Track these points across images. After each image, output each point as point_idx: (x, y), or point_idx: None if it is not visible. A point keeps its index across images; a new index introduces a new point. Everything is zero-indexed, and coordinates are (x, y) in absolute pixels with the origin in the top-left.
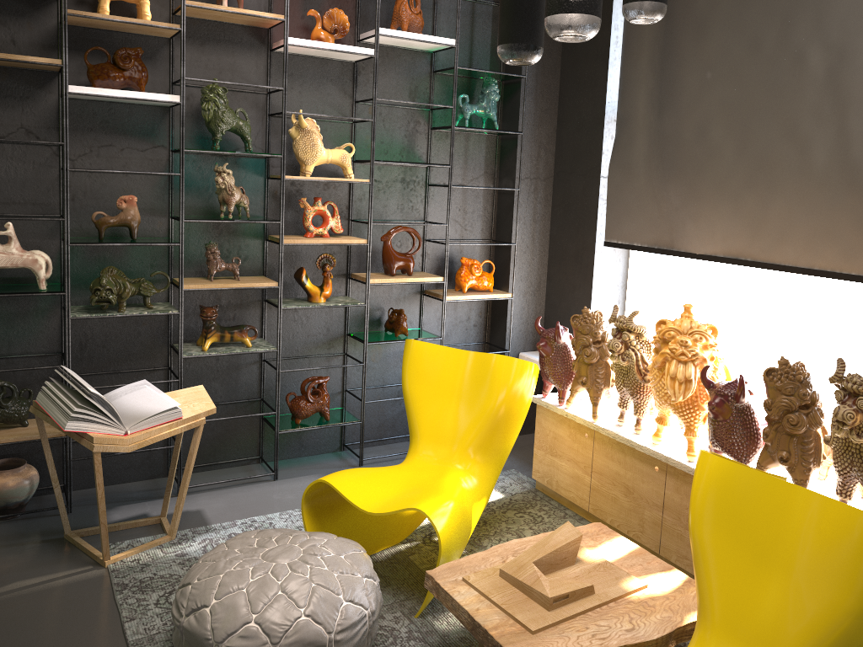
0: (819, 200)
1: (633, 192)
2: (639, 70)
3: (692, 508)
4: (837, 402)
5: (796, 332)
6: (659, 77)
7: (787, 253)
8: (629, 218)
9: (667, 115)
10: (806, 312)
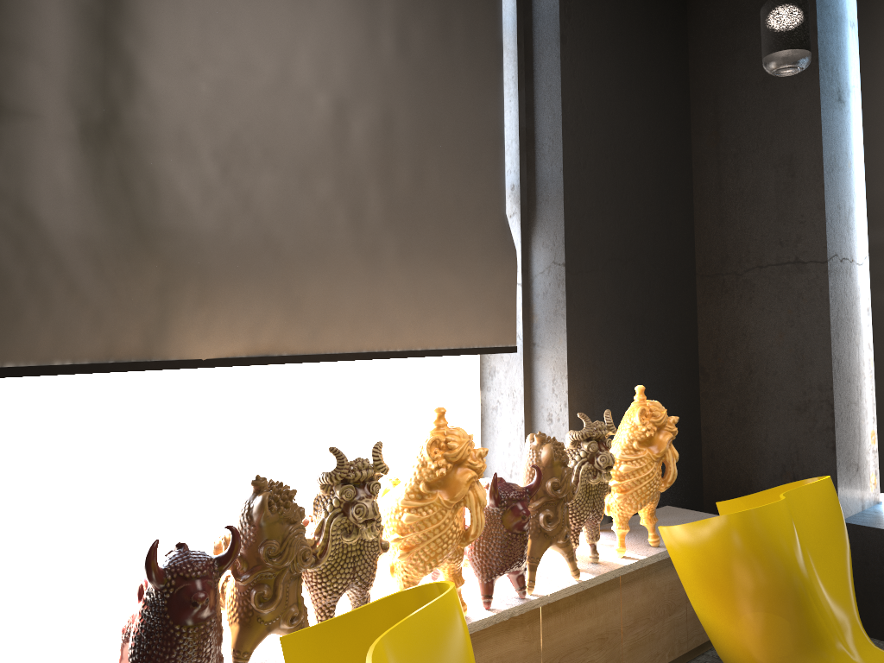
0: (363, 273)
1: (48, 261)
2: (38, 28)
3: (793, 559)
4: (585, 454)
5: (270, 443)
6: (92, 59)
7: (333, 338)
8: (40, 313)
9: (126, 130)
10: (279, 415)
